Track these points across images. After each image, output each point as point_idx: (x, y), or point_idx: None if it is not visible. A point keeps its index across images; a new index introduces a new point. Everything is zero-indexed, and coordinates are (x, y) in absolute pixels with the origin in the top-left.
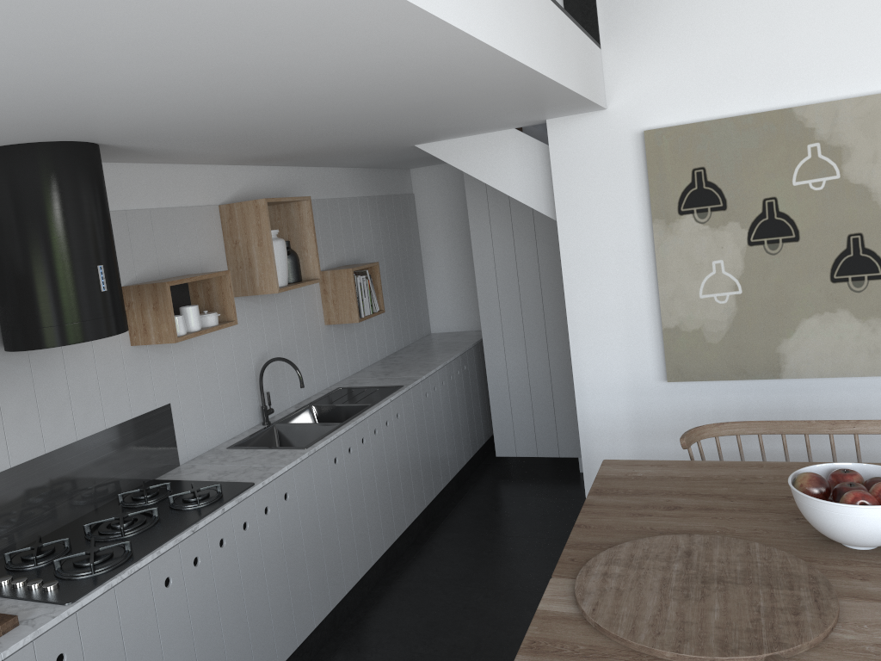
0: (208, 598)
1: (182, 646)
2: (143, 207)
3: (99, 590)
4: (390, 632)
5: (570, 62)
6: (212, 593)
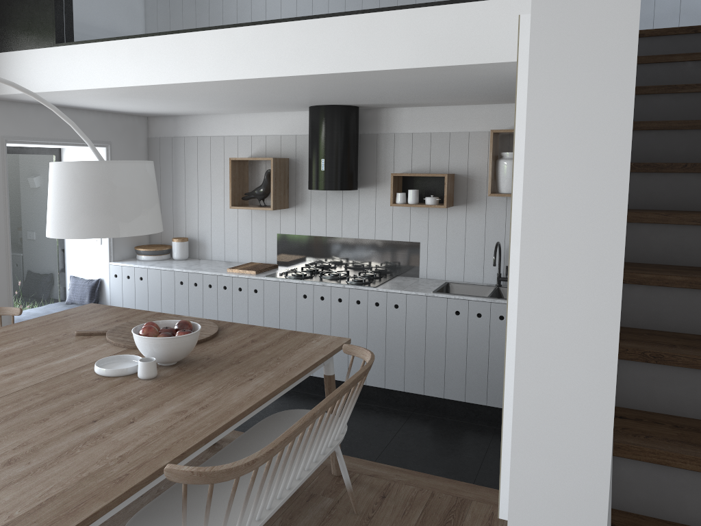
0: (325, 318)
1: (306, 326)
2: (427, 132)
3: (273, 278)
4: (423, 425)
5: (387, 47)
6: (328, 318)
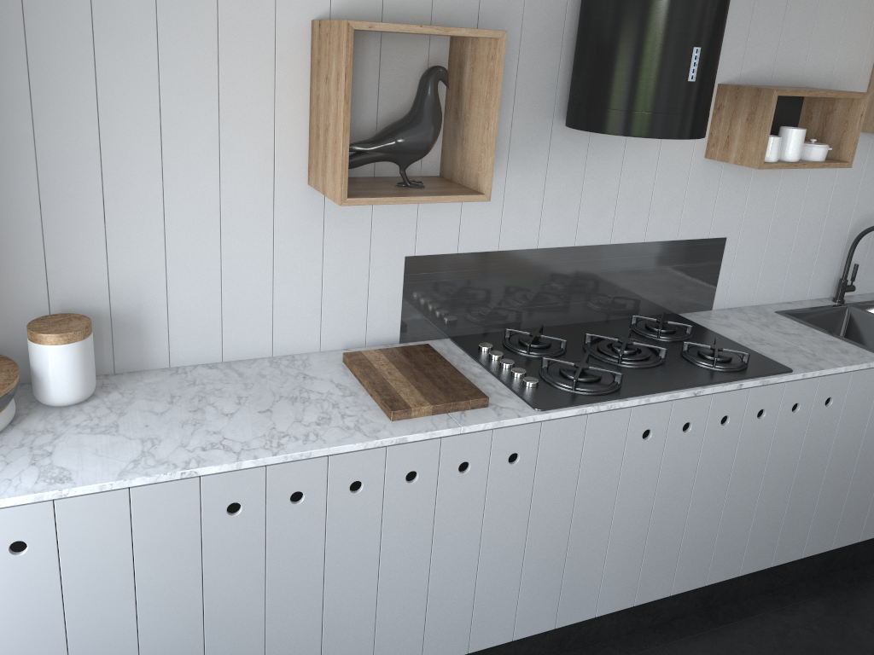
0: (685, 470)
1: (638, 504)
2: None
3: (571, 411)
4: None
5: None
6: (692, 467)
